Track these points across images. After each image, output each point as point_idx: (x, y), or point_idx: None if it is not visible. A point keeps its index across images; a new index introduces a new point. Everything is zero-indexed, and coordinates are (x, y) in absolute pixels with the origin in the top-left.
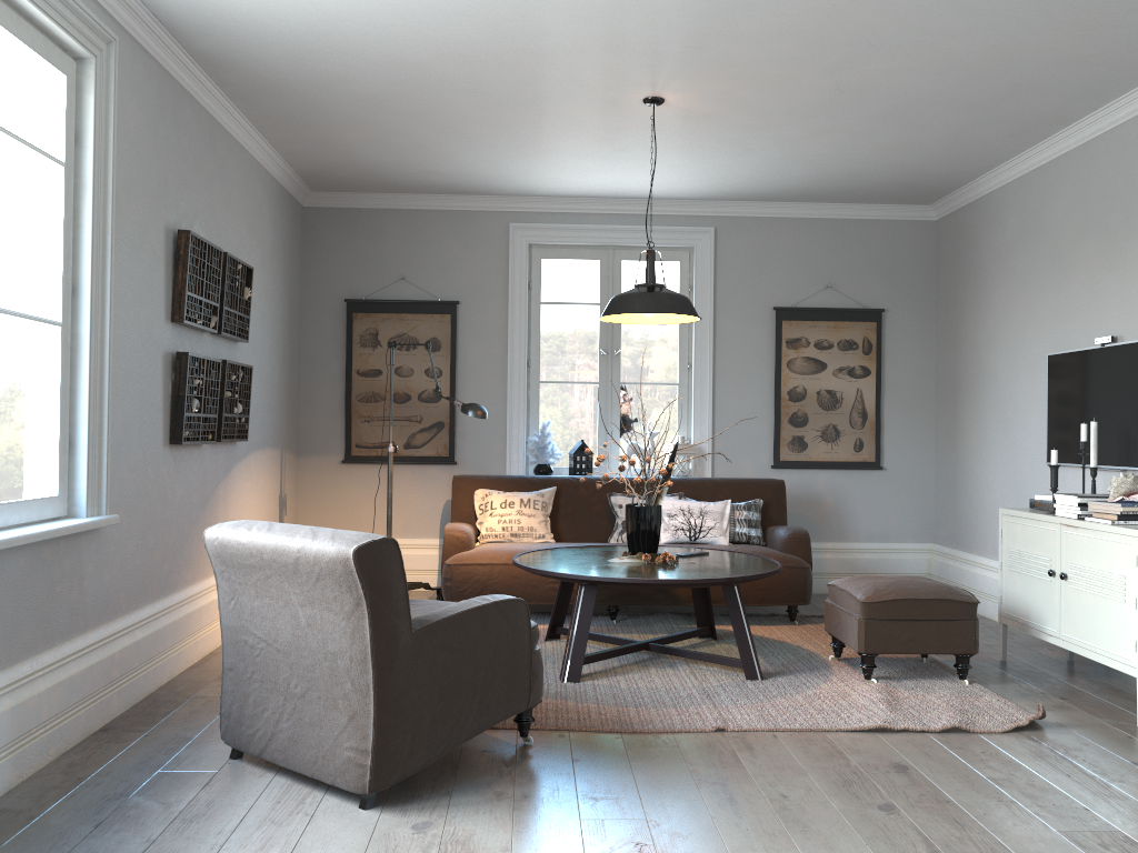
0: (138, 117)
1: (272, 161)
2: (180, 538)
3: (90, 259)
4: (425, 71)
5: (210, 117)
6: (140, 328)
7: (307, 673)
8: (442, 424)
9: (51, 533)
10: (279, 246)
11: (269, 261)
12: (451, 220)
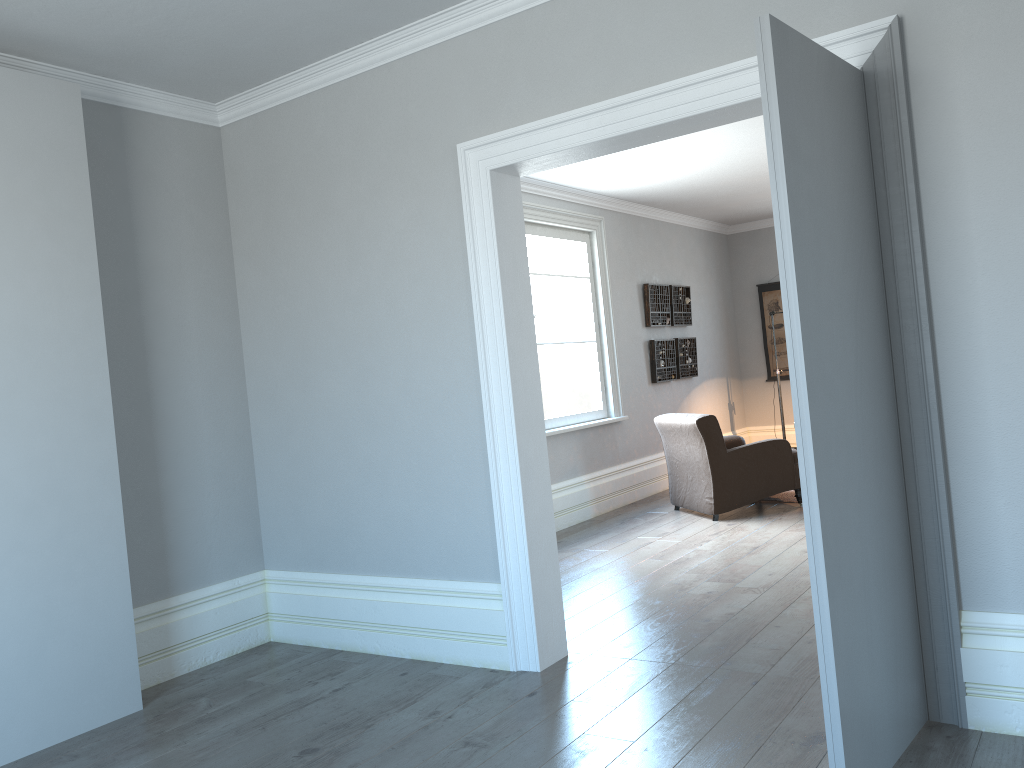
0: (617, 242)
1: (698, 222)
2: None
3: (603, 312)
4: (745, 183)
5: (655, 220)
6: (629, 334)
7: (691, 471)
8: None
9: (599, 423)
10: (710, 265)
11: (703, 276)
12: None
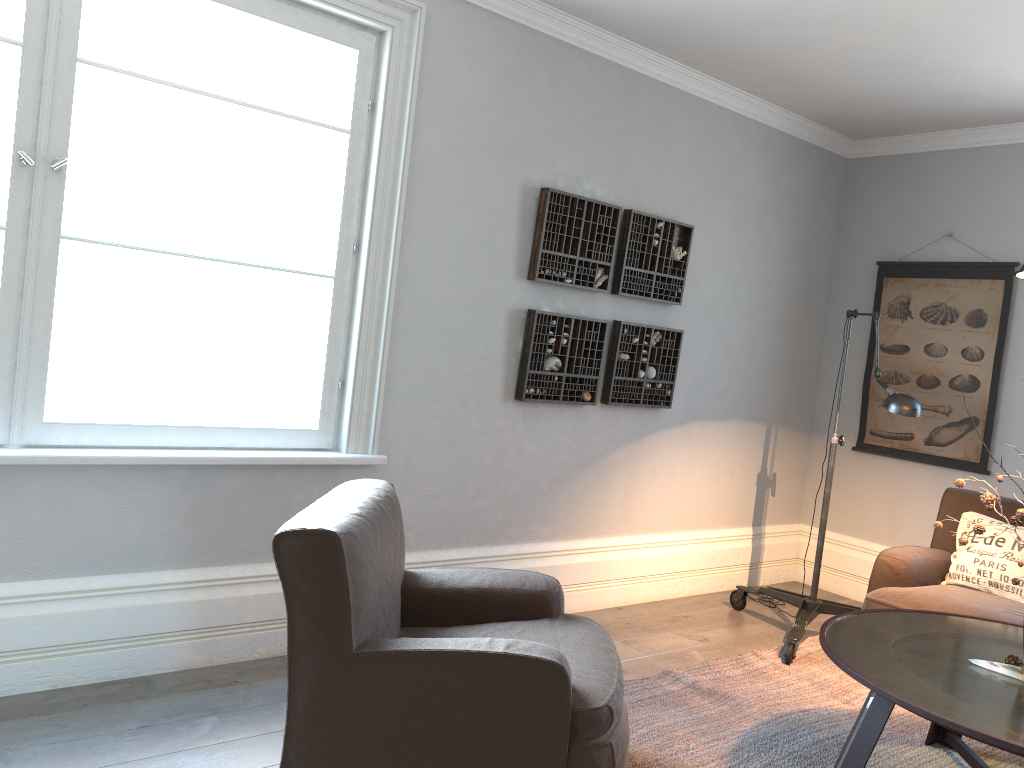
0: (475, 79)
1: (763, 110)
2: (530, 492)
3: (369, 217)
4: None
5: (629, 71)
6: (465, 284)
7: None
8: (976, 421)
9: (261, 460)
10: (782, 203)
11: (755, 220)
12: (1023, 156)
